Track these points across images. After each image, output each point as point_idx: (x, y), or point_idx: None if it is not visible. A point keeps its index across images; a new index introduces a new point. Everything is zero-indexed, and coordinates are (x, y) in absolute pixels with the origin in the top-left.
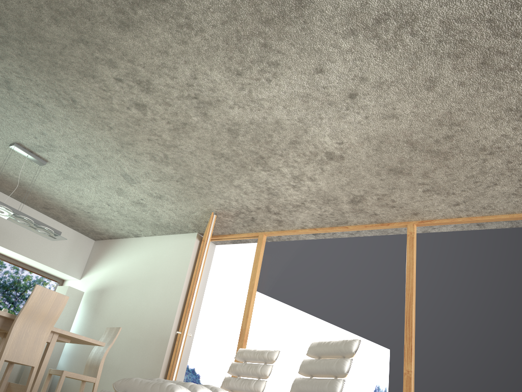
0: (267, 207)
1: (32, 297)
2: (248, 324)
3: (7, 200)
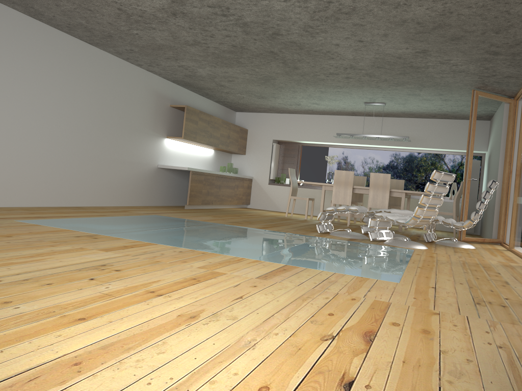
0: (481, 76)
1: (371, 178)
2: (518, 162)
3: (413, 121)
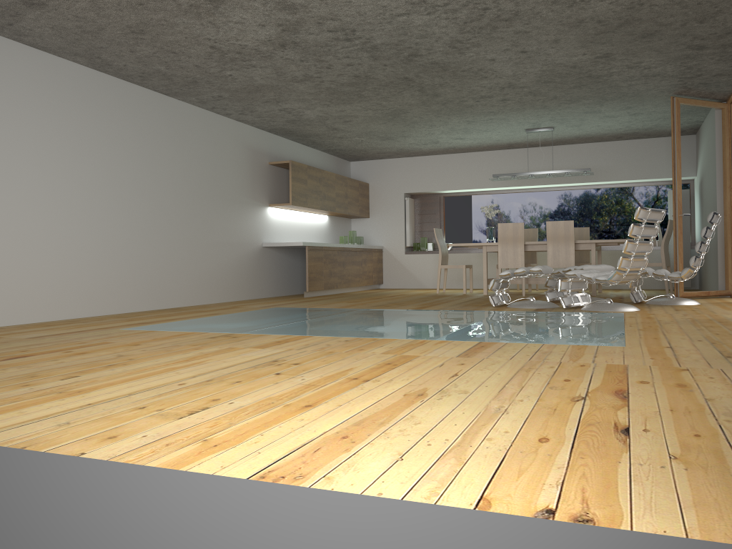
0: (682, 78)
1: (547, 229)
2: None
3: (592, 147)
